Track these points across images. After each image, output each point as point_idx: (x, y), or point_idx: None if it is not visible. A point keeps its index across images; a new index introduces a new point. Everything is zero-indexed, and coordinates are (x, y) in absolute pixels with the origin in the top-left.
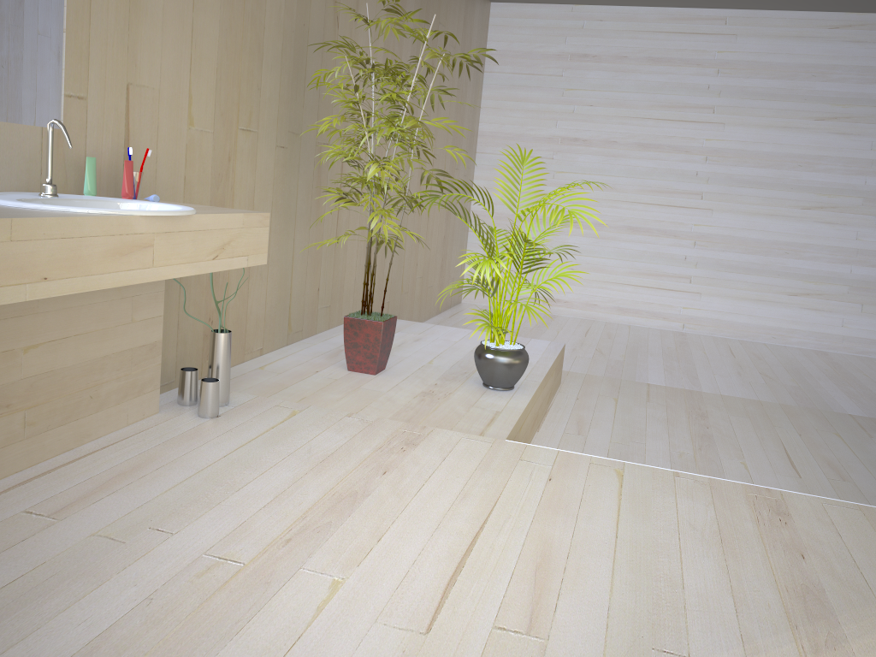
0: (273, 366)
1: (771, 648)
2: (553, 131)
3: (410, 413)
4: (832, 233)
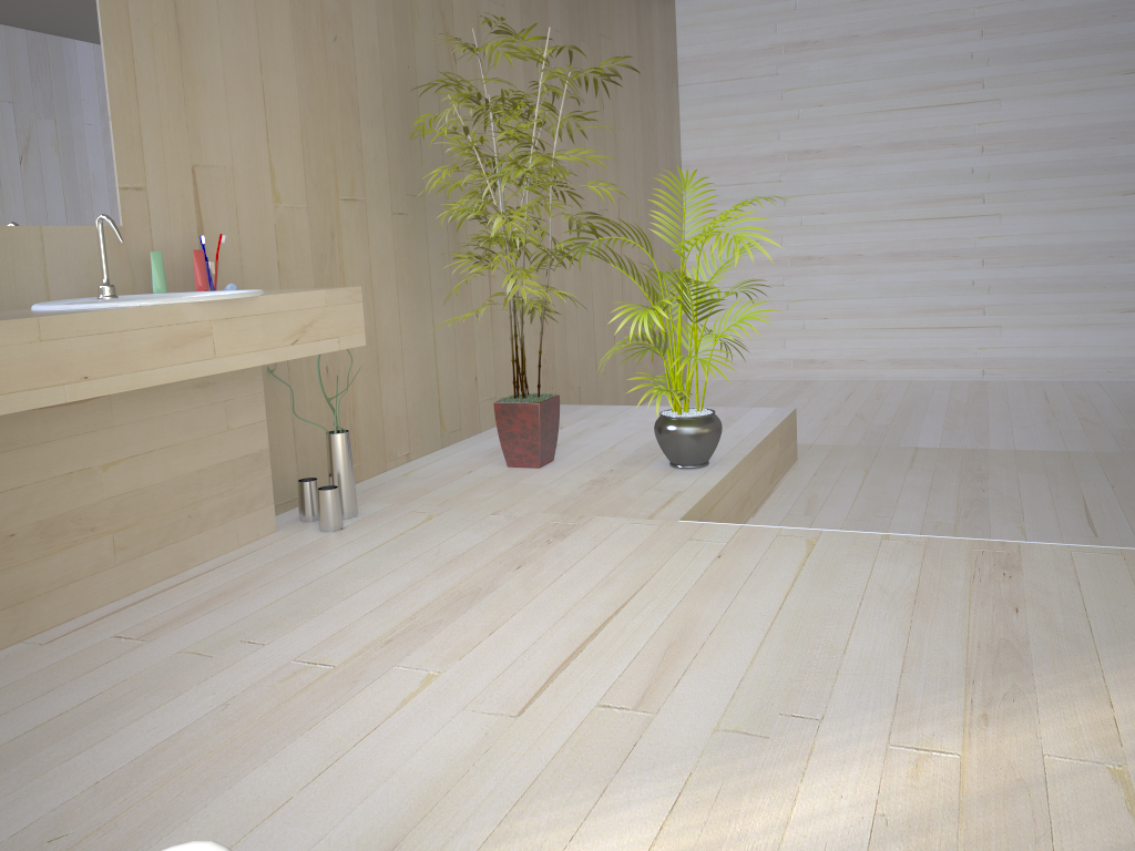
0: (419, 472)
1: (930, 704)
2: (775, 146)
3: (569, 504)
4: None
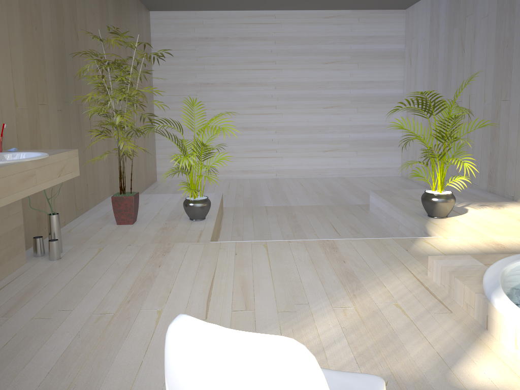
0: (75, 229)
1: (337, 294)
2: (194, 80)
3: (159, 239)
4: (339, 118)
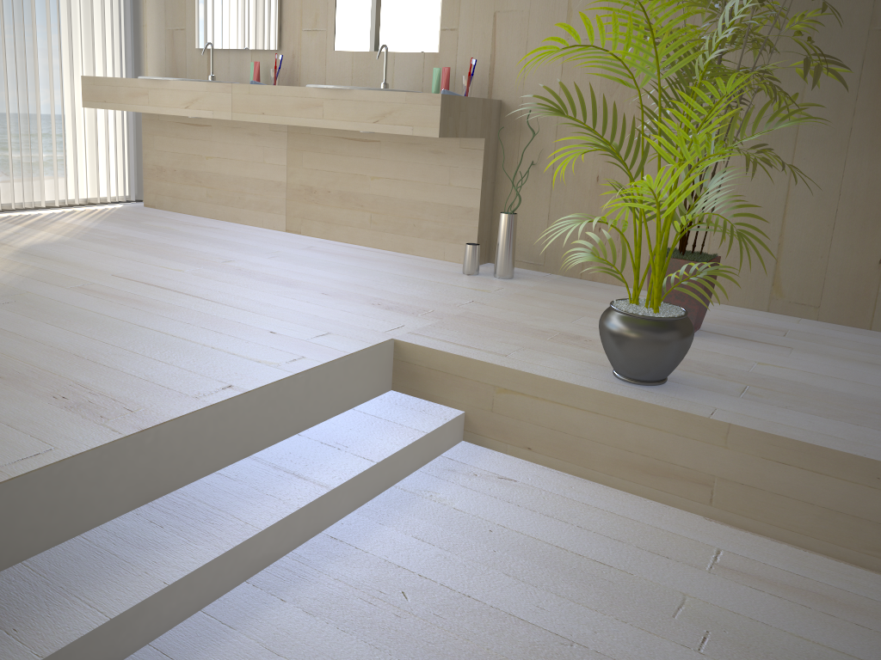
0: None
1: None
2: None
3: (487, 320)
4: None
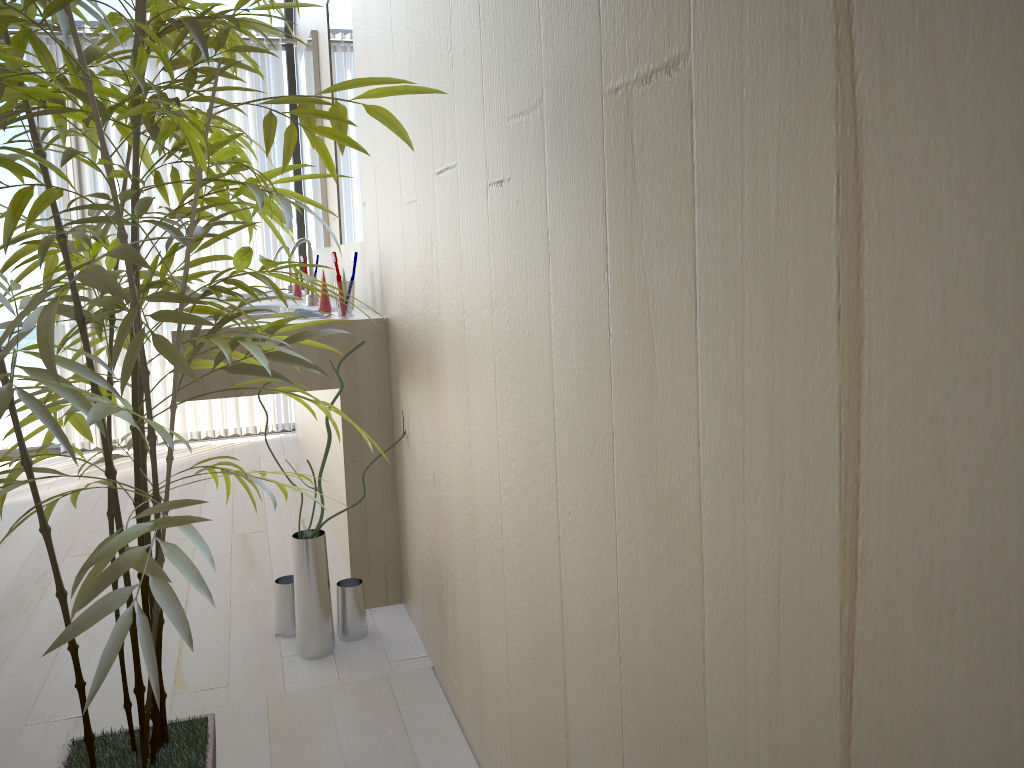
0: None
1: None
2: None
3: None
4: None
